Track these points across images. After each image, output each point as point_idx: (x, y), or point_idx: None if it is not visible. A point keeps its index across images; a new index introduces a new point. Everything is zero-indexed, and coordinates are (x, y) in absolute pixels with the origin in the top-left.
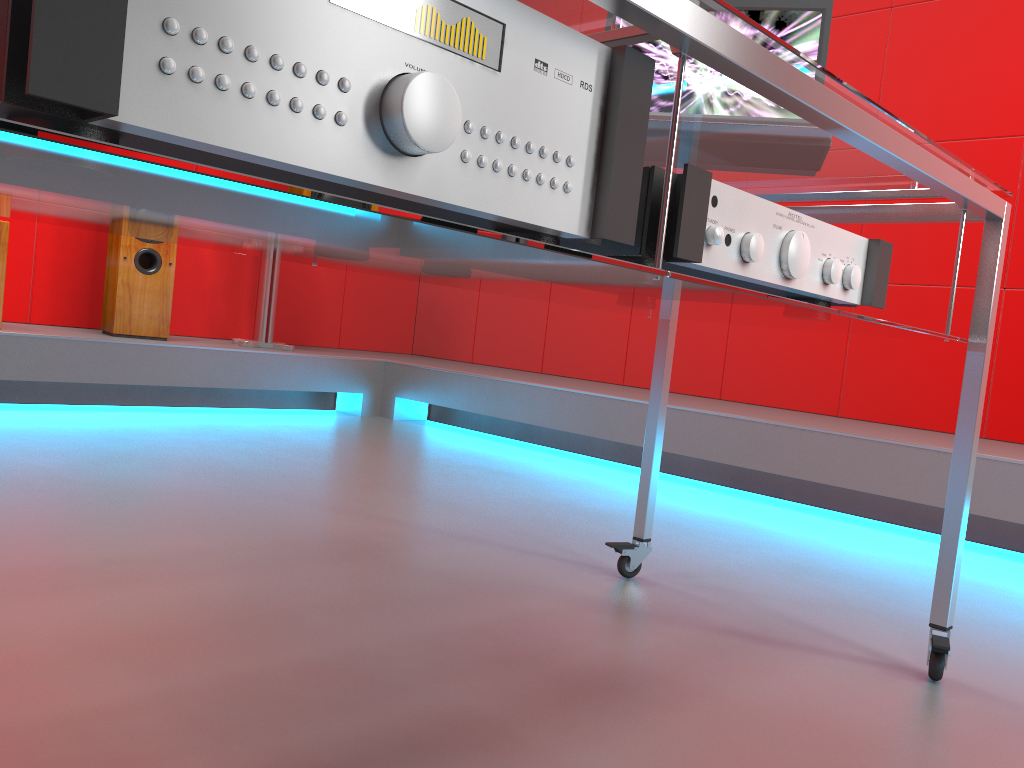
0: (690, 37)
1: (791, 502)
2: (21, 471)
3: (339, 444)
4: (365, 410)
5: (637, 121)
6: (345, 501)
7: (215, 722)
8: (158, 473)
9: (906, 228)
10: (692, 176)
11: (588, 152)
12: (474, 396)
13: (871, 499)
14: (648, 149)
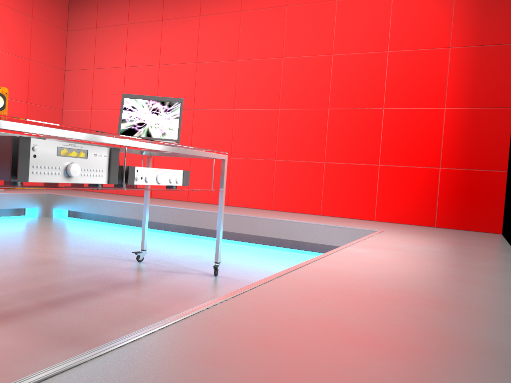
0: (125, 145)
1: (207, 237)
2: None
3: (32, 229)
4: (39, 214)
5: (116, 161)
6: (41, 248)
7: (24, 297)
8: None
9: (246, 138)
10: (130, 168)
11: (106, 168)
12: (88, 206)
13: (231, 233)
14: None
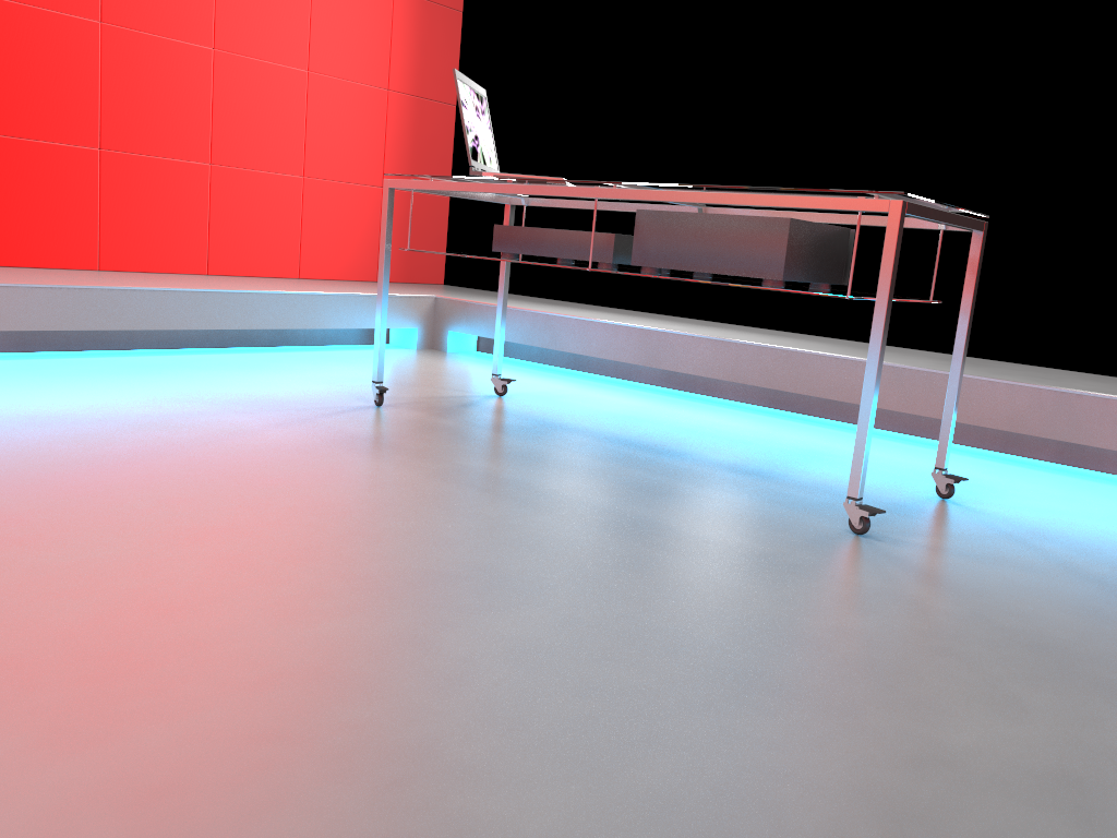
0: None
1: (85, 352)
2: (86, 521)
3: None
4: None
5: None
6: (181, 435)
7: (643, 462)
8: (60, 479)
9: (11, 83)
10: None
11: None
12: None
13: (144, 334)
14: None
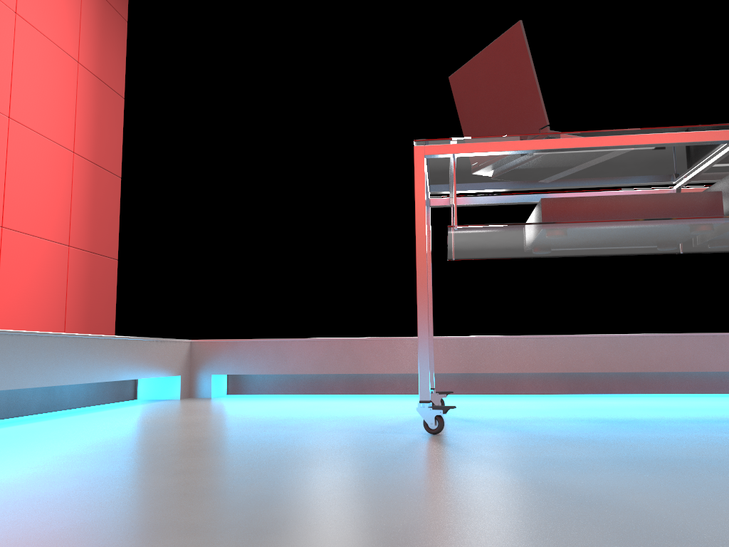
0: None
1: None
2: None
3: None
4: None
5: None
6: (535, 514)
7: None
8: None
9: None
10: None
11: None
12: None
13: None
14: (566, 160)
